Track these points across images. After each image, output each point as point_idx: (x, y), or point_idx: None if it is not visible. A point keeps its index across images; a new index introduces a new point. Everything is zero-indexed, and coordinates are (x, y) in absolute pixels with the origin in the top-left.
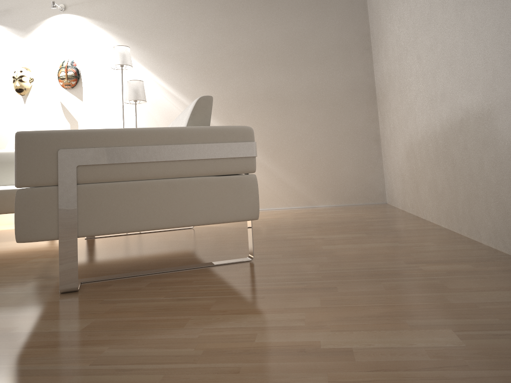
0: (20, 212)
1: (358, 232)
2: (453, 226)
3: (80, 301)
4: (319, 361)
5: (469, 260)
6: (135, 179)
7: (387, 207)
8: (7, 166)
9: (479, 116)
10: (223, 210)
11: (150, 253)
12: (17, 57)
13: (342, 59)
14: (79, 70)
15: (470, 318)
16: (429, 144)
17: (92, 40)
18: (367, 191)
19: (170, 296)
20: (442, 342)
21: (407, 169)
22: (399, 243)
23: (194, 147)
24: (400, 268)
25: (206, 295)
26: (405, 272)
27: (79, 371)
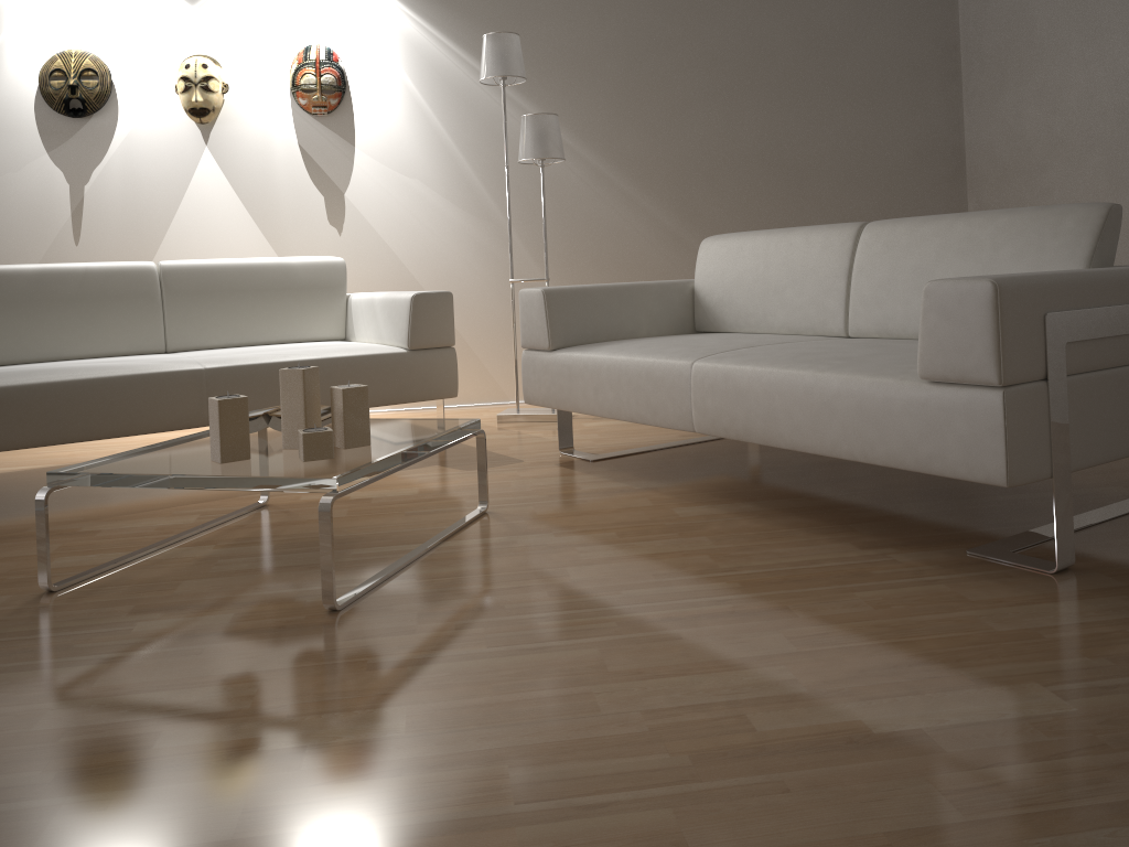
0: (1011, 431)
1: None
2: None
3: None
4: None
5: None
6: (1117, 365)
7: None
8: (268, 297)
9: None
10: None
11: (897, 490)
12: (180, 29)
13: (907, 91)
14: (345, 72)
15: None
16: None
17: (374, 4)
18: None
19: None
20: None
21: None
22: None
23: None
24: None
25: None
26: None
27: None
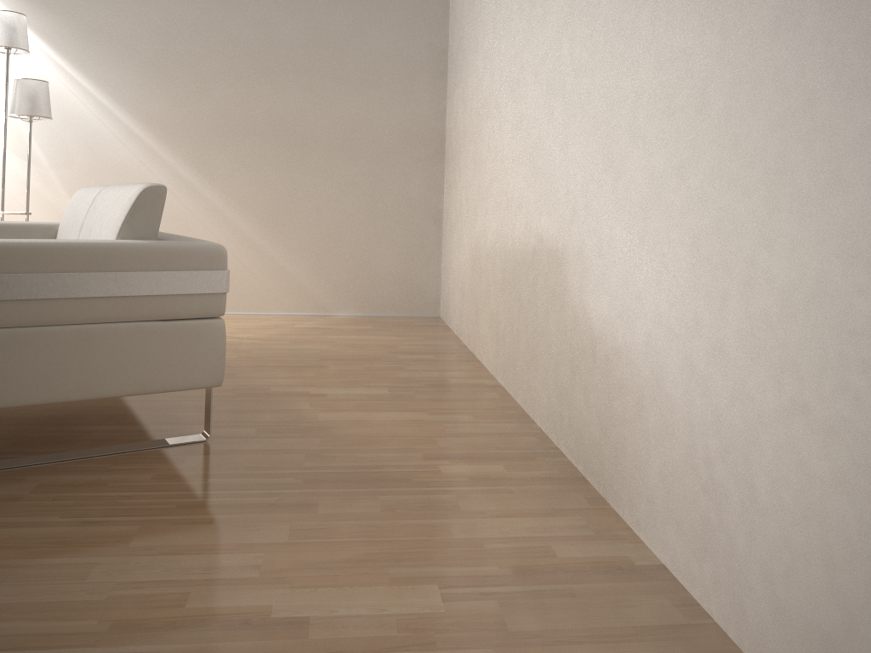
0: None
1: (379, 383)
2: (509, 385)
3: None
4: (263, 640)
5: (506, 456)
6: (24, 325)
7: (437, 327)
8: None
9: (552, 255)
10: (168, 373)
11: (41, 413)
12: None
13: (400, 84)
14: None
15: (467, 565)
16: (498, 261)
17: None
18: (413, 296)
19: (69, 516)
20: (420, 607)
21: (469, 281)
22: (429, 413)
23: (128, 277)
24: (413, 468)
25: (126, 515)
26: (417, 476)
27: None
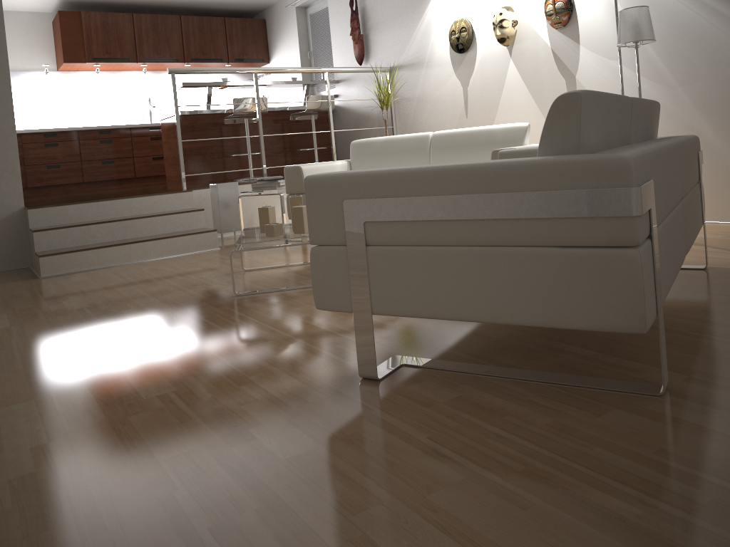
0: (314, 274)
1: None
2: None
3: (355, 402)
4: None
5: None
6: (435, 244)
7: None
8: (478, 149)
9: None
10: (573, 307)
11: None
12: None
13: None
14: None
15: None
16: None
17: None
18: None
19: (433, 439)
20: None
21: None
22: None
23: (517, 198)
24: None
25: (471, 458)
26: None
27: (190, 533)
